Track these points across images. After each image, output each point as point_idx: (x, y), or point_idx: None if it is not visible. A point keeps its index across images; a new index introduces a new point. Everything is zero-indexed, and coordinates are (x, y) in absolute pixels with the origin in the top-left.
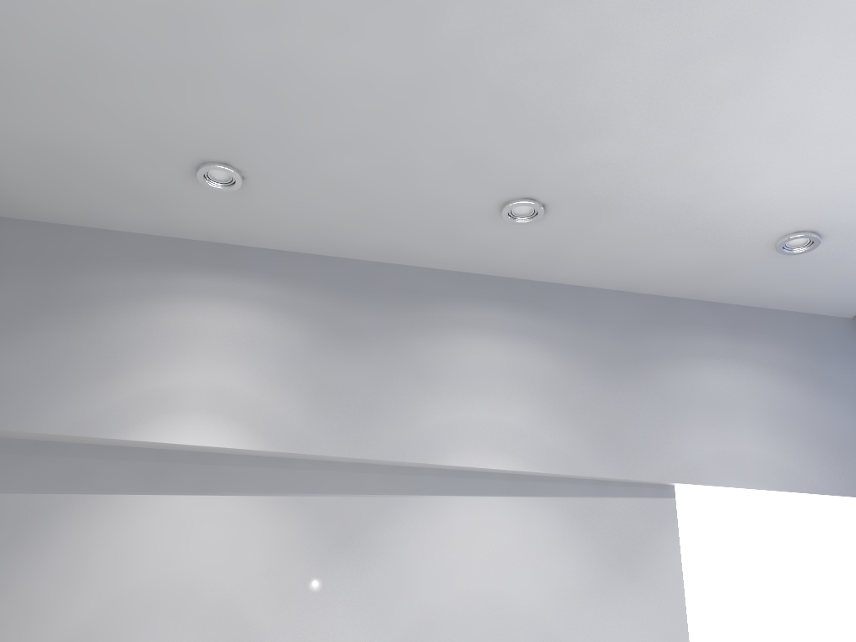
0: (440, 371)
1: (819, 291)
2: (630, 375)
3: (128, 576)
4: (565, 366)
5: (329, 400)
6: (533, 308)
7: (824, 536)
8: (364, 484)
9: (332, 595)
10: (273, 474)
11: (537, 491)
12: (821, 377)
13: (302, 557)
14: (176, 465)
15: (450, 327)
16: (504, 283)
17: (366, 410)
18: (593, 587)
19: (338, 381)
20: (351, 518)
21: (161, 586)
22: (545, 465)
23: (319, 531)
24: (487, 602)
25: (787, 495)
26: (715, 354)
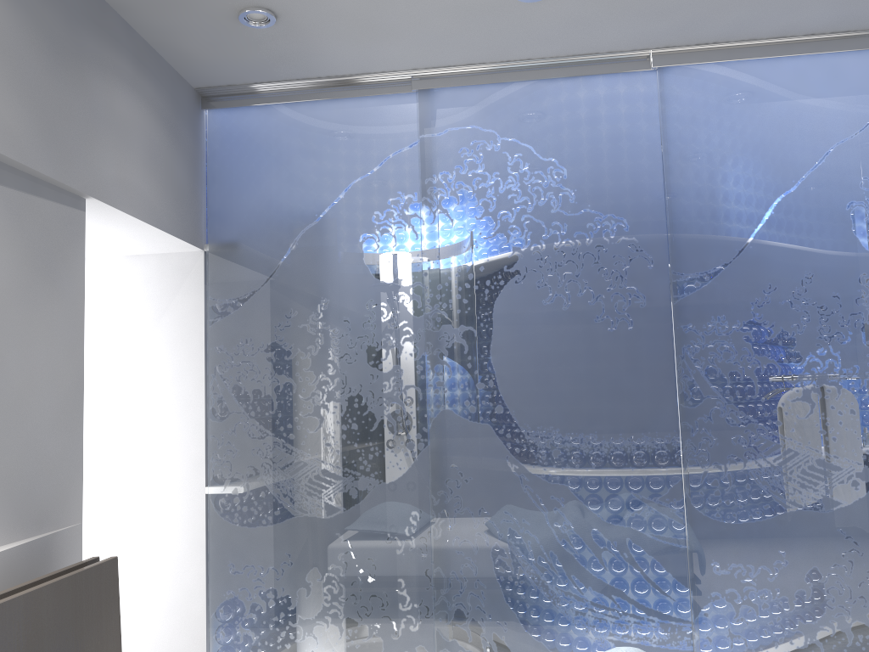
0: None
1: (209, 58)
2: (70, 70)
3: None
4: (21, 29)
5: None
6: None
7: (94, 268)
8: None
9: None
10: None
11: None
12: (176, 132)
13: None
14: None
15: None
16: None
17: None
18: (21, 290)
19: None
20: None
21: None
22: None
23: None
24: None
25: (144, 228)
26: (125, 79)
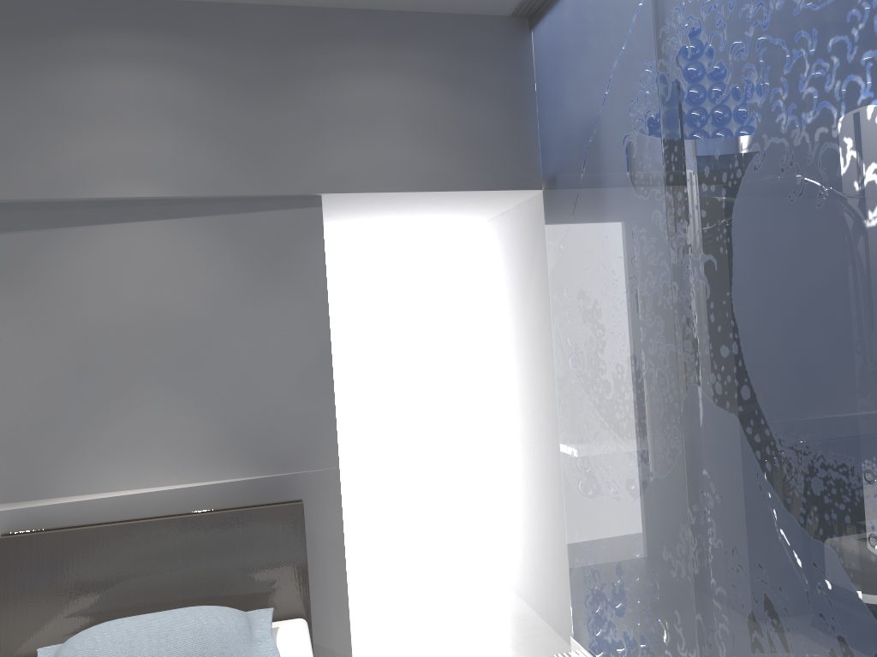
0: (75, 107)
1: None
2: (277, 94)
3: None
4: (208, 91)
5: None
6: (172, 32)
7: (505, 222)
8: (17, 222)
9: None
10: None
11: (189, 212)
12: (471, 80)
13: None
14: None
15: (83, 59)
16: (138, 6)
17: (2, 153)
18: (244, 290)
19: None
20: (8, 254)
21: None
22: (191, 189)
23: None
24: (147, 311)
25: (431, 194)
26: (366, 66)
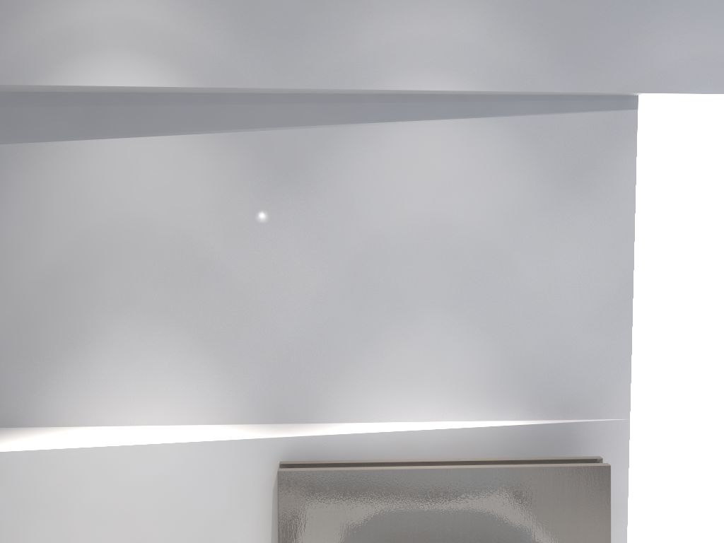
0: None
1: None
2: None
3: (85, 218)
4: None
5: (254, 26)
6: None
7: None
8: (302, 116)
9: (279, 226)
10: (207, 111)
11: (486, 111)
12: None
13: (246, 191)
14: (108, 108)
15: None
16: None
17: (295, 35)
18: (540, 205)
19: (261, 3)
20: (291, 151)
21: (117, 225)
22: (494, 83)
23: (261, 166)
24: (432, 224)
25: None
26: None
